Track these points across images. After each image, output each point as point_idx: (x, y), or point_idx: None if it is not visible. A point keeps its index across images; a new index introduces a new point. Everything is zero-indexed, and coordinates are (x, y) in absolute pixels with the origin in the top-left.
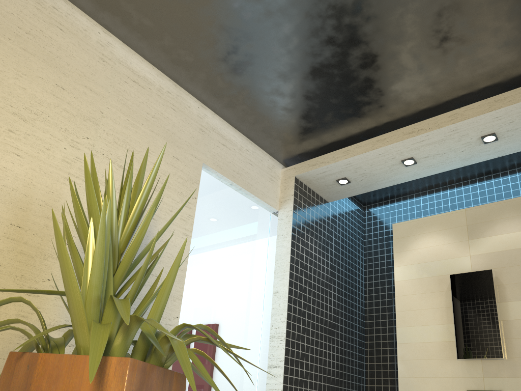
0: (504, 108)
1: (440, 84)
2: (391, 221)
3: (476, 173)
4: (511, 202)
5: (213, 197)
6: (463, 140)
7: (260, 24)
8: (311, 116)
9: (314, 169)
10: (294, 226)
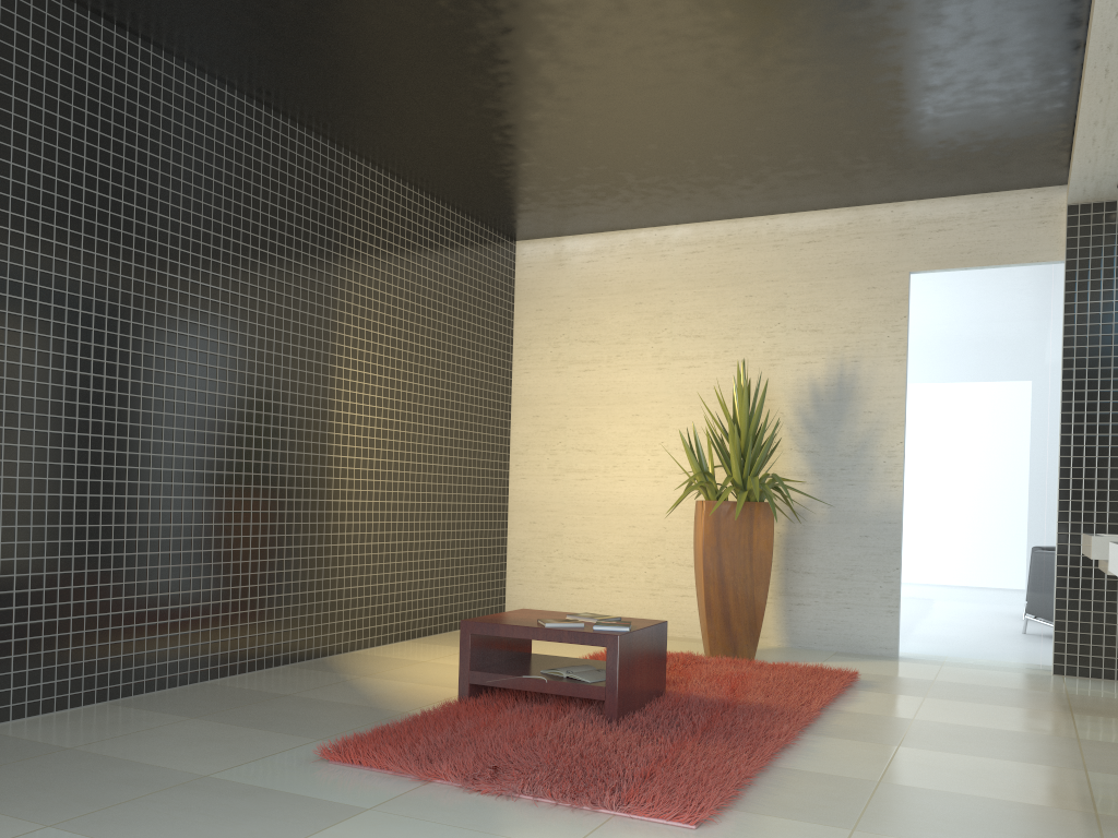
0: (1083, 98)
1: (1024, 96)
2: None
3: None
4: None
5: (937, 300)
6: None
7: (826, 168)
8: (988, 162)
9: (1067, 194)
10: (1071, 280)
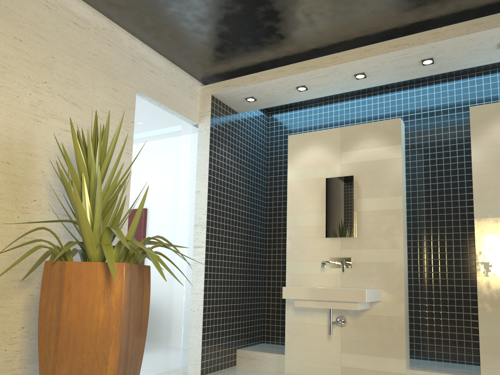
0: (370, 57)
1: (326, 34)
2: (288, 127)
3: (354, 93)
4: (371, 125)
5: (146, 118)
6: (342, 76)
7: None
8: (225, 50)
9: (227, 90)
10: (212, 138)
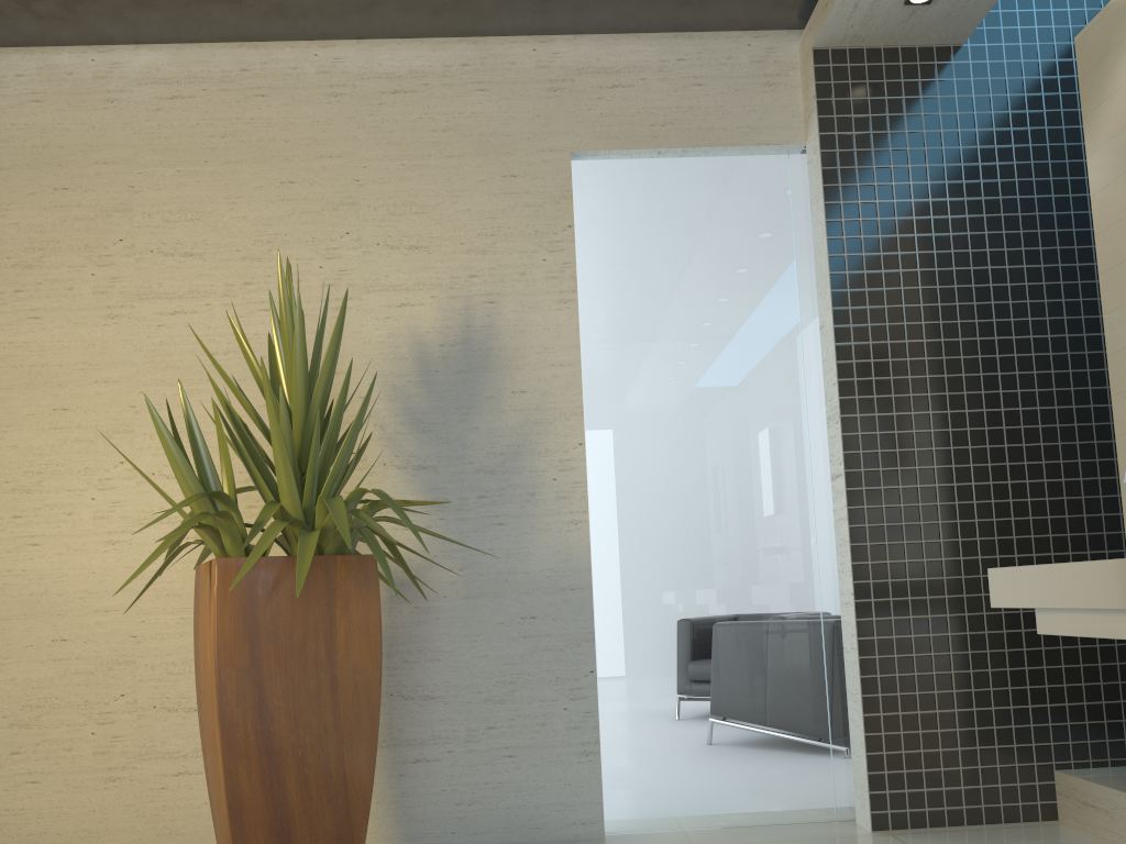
0: None
1: None
2: None
3: None
4: None
5: (618, 202)
6: None
7: None
8: None
9: (827, 15)
10: (831, 167)
